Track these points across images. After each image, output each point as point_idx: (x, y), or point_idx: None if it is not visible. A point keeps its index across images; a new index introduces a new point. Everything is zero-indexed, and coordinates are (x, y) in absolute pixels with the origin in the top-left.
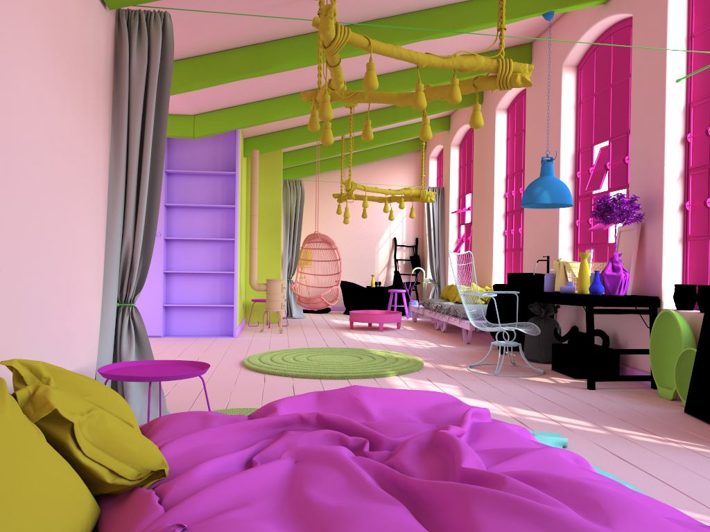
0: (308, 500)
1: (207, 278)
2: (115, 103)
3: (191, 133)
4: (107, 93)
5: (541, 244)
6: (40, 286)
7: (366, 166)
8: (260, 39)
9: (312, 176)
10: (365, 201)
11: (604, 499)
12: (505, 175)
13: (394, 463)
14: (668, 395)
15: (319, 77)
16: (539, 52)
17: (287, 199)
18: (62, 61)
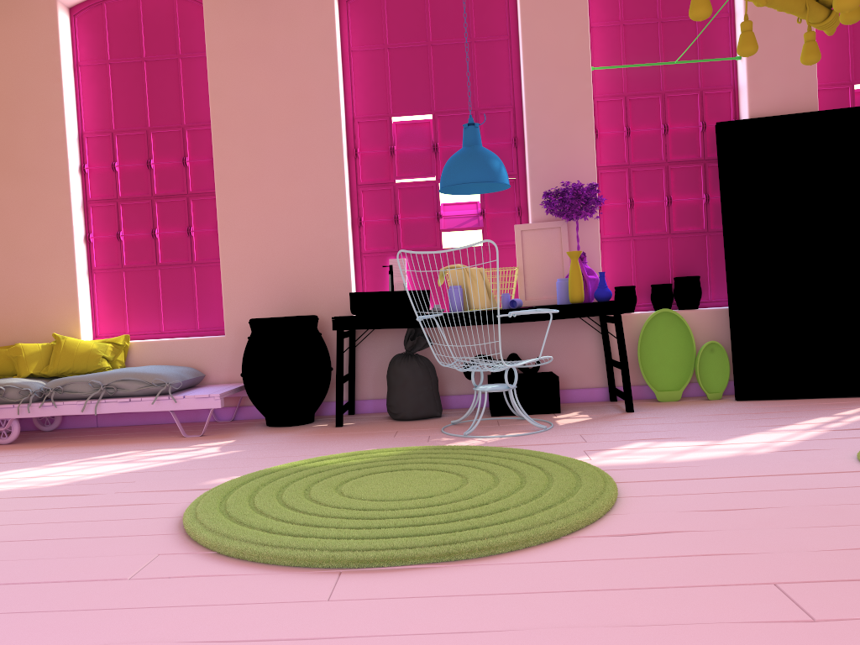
0: None
1: None
2: None
3: None
4: None
5: (293, 253)
6: None
7: None
8: None
9: None
10: None
11: None
12: (78, 132)
13: None
14: (675, 397)
15: None
16: None
17: None
18: None
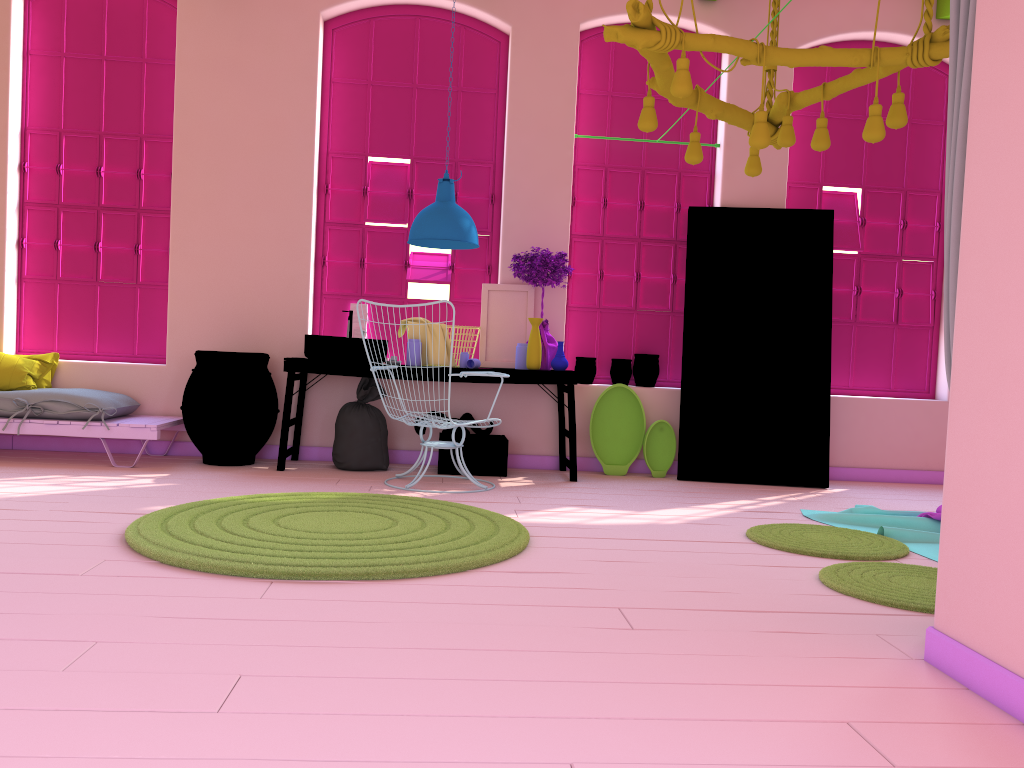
0: None
1: None
2: None
3: None
4: None
5: (249, 286)
6: None
7: None
8: None
9: None
10: None
11: None
12: (21, 126)
13: None
14: (621, 471)
15: None
16: None
17: None
18: None
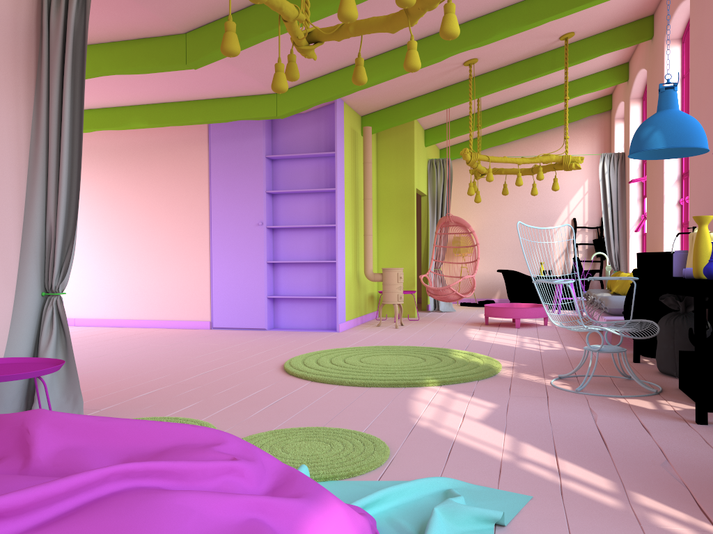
0: None
1: (313, 268)
2: (39, 72)
3: (273, 113)
4: (21, 61)
5: (705, 213)
6: None
7: (537, 137)
8: None
9: None
10: (489, 174)
11: None
12: None
13: None
14: None
15: (306, 15)
16: None
17: (433, 181)
18: None
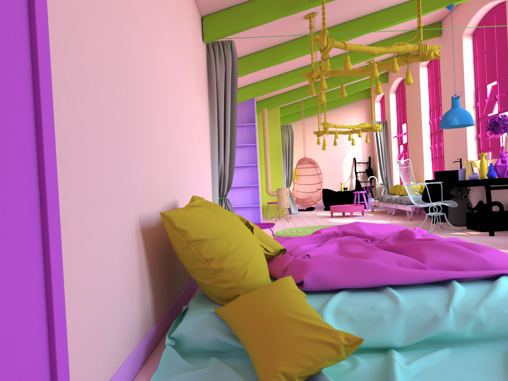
0: (351, 252)
1: (242, 189)
2: (209, 92)
3: None
4: (206, 87)
5: (456, 152)
6: (198, 185)
7: (331, 111)
8: (273, 44)
9: (296, 122)
10: (336, 134)
11: (479, 247)
12: (429, 109)
13: (383, 243)
14: None
15: (312, 64)
16: (446, 27)
17: (282, 138)
18: (196, 75)
